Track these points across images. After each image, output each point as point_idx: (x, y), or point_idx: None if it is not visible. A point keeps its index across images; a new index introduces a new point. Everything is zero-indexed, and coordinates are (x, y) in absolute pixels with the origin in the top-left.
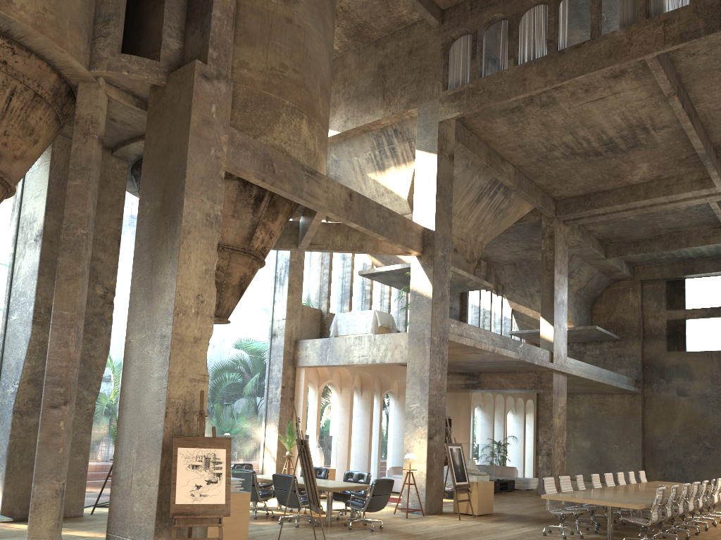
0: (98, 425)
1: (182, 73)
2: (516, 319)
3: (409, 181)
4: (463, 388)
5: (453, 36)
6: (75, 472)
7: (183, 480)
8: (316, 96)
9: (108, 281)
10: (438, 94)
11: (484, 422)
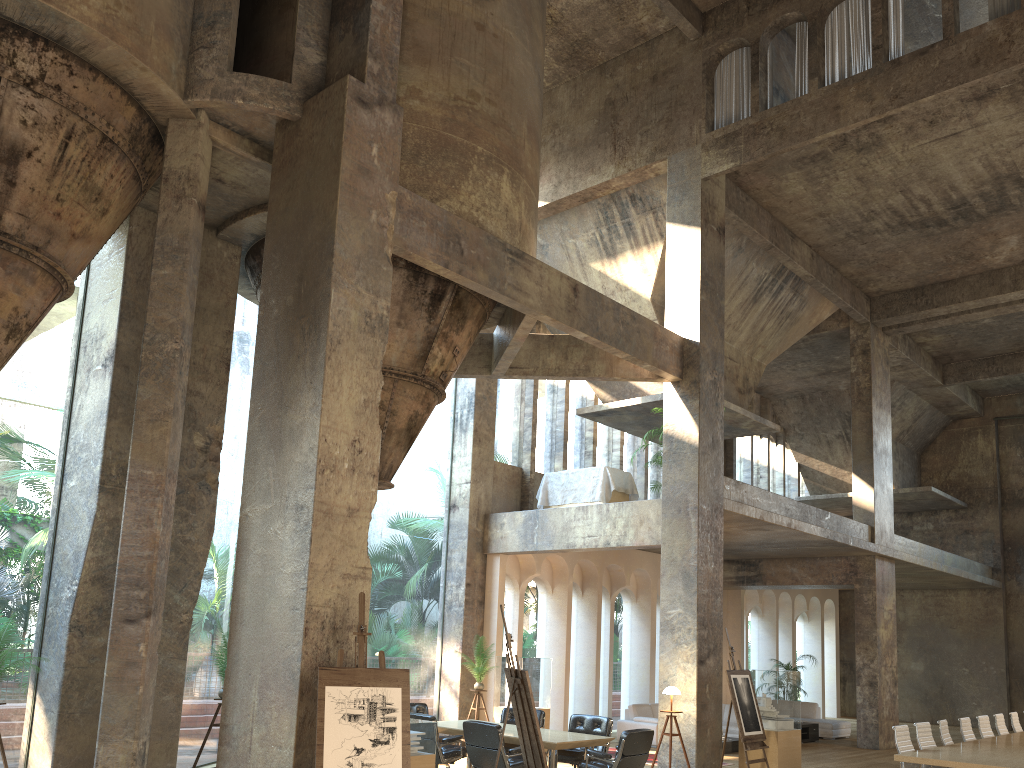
0: (194, 641)
1: (326, 98)
2: (805, 479)
3: (654, 271)
4: (734, 583)
5: (721, 51)
6: (162, 720)
7: (334, 740)
8: (521, 140)
9: (211, 426)
10: (699, 138)
11: (763, 635)
